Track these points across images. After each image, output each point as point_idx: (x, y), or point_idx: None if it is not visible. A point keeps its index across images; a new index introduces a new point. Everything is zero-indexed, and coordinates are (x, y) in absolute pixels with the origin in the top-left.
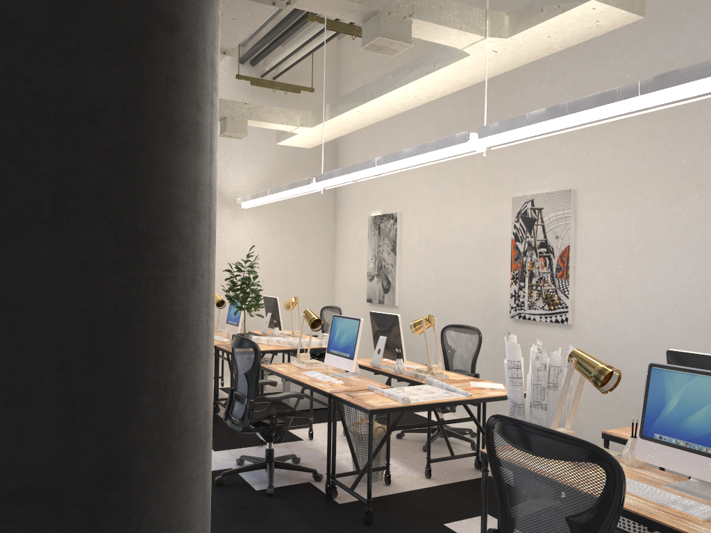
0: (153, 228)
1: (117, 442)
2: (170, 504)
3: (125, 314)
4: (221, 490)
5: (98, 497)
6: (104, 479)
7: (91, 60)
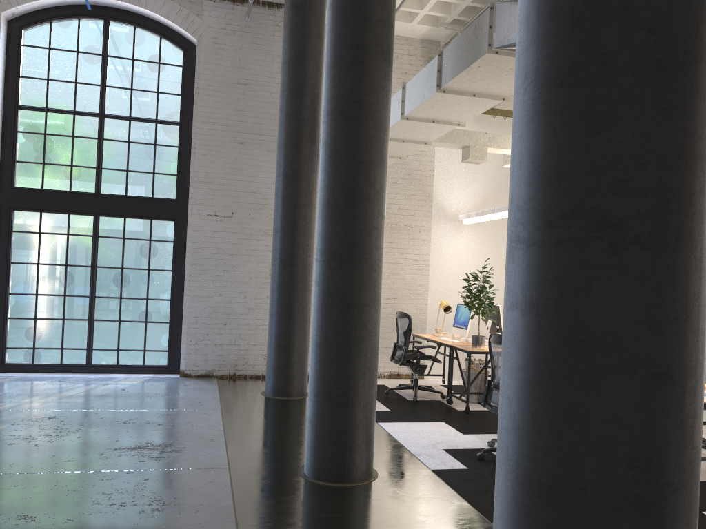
0: (704, 251)
1: (691, 357)
2: (701, 395)
3: (695, 294)
4: (484, 463)
5: (685, 382)
6: (687, 374)
7: (690, 171)
